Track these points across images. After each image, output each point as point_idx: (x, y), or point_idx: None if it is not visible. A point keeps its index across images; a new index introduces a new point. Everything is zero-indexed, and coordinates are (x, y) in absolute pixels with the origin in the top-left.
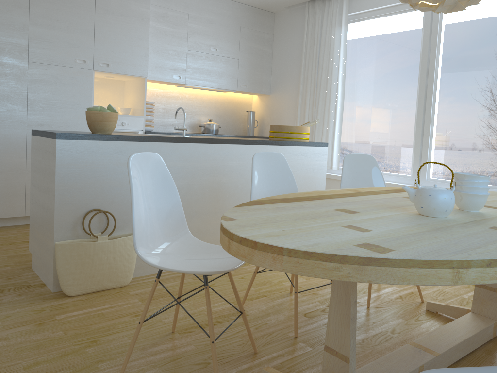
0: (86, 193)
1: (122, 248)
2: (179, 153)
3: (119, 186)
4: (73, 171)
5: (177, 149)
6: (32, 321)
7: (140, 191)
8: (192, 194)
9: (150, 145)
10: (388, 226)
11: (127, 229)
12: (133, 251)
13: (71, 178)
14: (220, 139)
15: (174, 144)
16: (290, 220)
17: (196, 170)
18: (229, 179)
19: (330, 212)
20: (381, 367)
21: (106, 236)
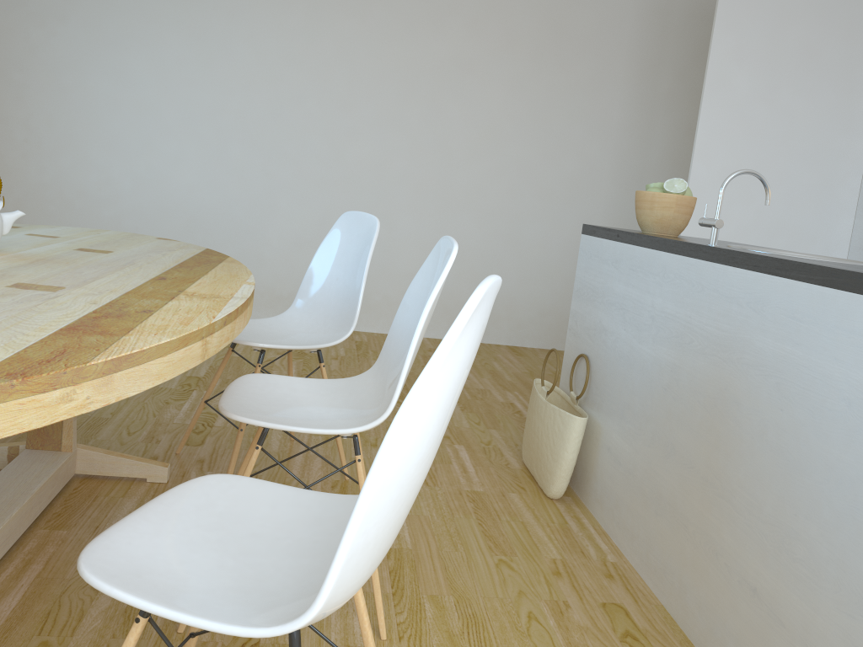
0: (584, 324)
1: (549, 424)
2: (672, 280)
3: (606, 326)
4: (583, 285)
5: (672, 271)
6: (459, 436)
7: (334, 253)
8: (676, 395)
9: (643, 254)
10: (13, 238)
11: (600, 413)
12: (560, 442)
13: (580, 296)
14: (747, 255)
15: (669, 256)
16: (117, 239)
17: (690, 334)
18: (747, 394)
19: (106, 248)
20: (15, 489)
21: (545, 391)
